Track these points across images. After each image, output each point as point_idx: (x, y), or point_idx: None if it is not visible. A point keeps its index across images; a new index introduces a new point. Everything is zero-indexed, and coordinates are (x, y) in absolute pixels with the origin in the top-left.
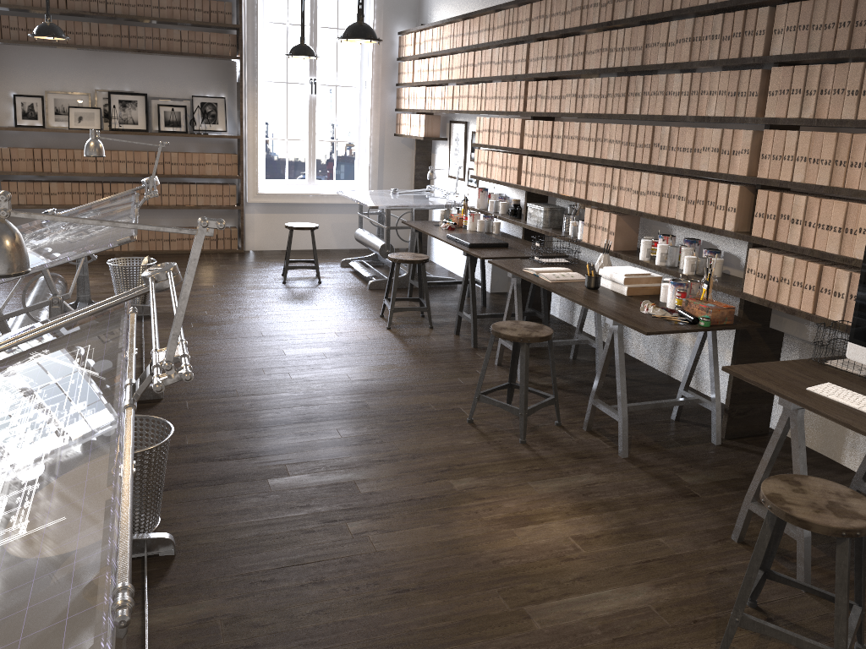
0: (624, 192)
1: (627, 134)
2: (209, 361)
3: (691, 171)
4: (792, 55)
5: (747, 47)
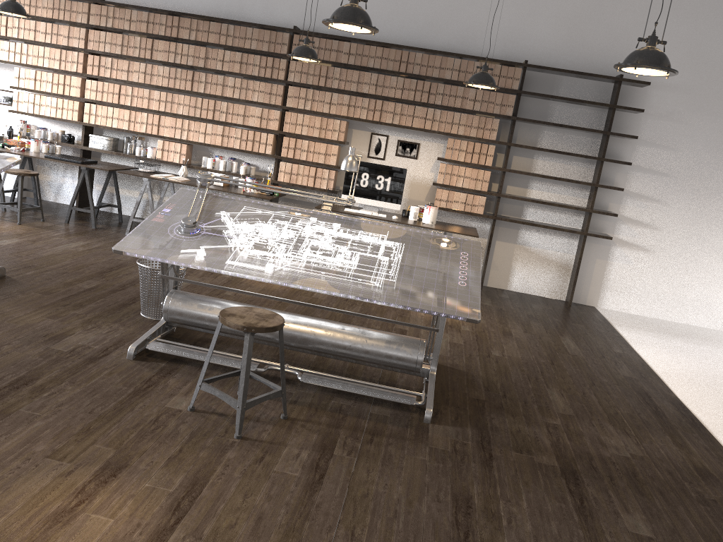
0: (193, 132)
1: (195, 102)
2: None
3: (244, 126)
4: (300, 83)
5: (275, 74)
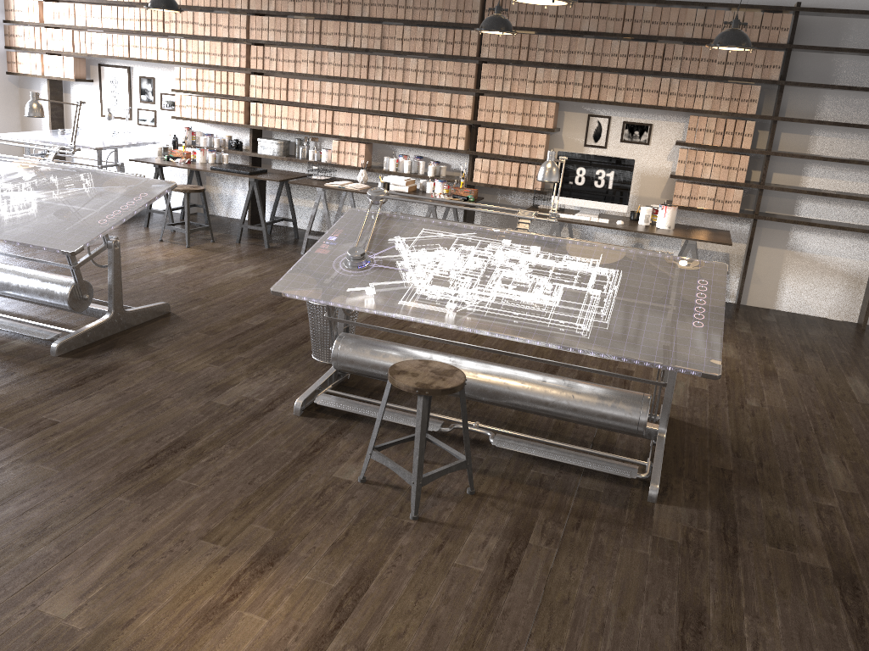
0: (371, 129)
1: (372, 92)
2: (130, 288)
3: (431, 117)
4: (496, 59)
5: (465, 50)
